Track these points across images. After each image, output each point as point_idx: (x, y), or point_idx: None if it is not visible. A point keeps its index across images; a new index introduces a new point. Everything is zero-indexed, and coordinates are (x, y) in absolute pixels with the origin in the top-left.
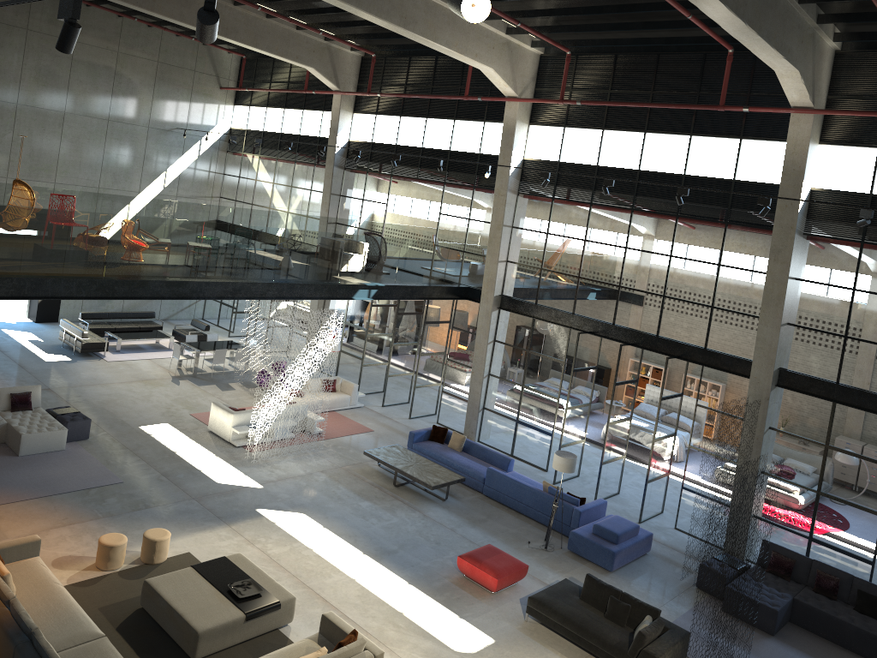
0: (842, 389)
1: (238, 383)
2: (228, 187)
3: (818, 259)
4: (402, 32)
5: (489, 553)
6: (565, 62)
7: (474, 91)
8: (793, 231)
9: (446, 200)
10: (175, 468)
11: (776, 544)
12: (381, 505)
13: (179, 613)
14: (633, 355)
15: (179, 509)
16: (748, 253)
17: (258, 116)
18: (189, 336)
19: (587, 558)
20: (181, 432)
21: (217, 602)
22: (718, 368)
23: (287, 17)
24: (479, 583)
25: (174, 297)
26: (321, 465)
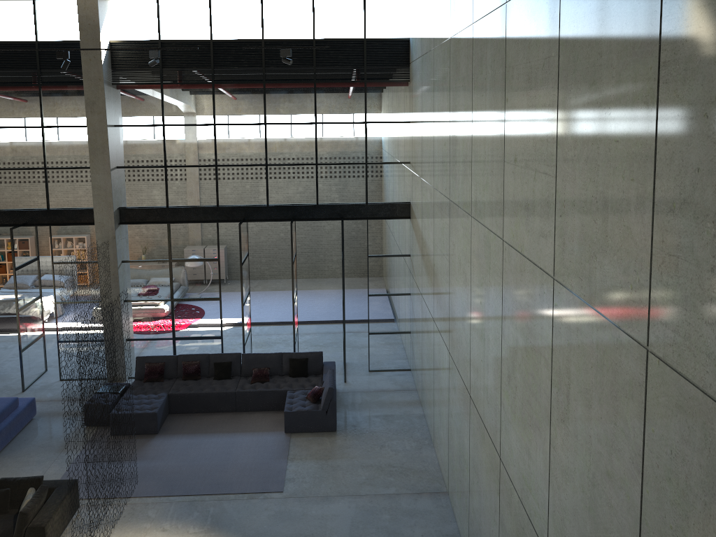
0: (172, 210)
1: None
2: None
3: (130, 104)
4: None
5: None
6: None
7: None
8: (102, 83)
9: None
10: None
11: (147, 356)
12: None
13: None
14: None
15: None
16: (68, 110)
17: None
18: None
19: None
20: None
21: None
22: (65, 224)
23: None
24: None
25: None
26: None
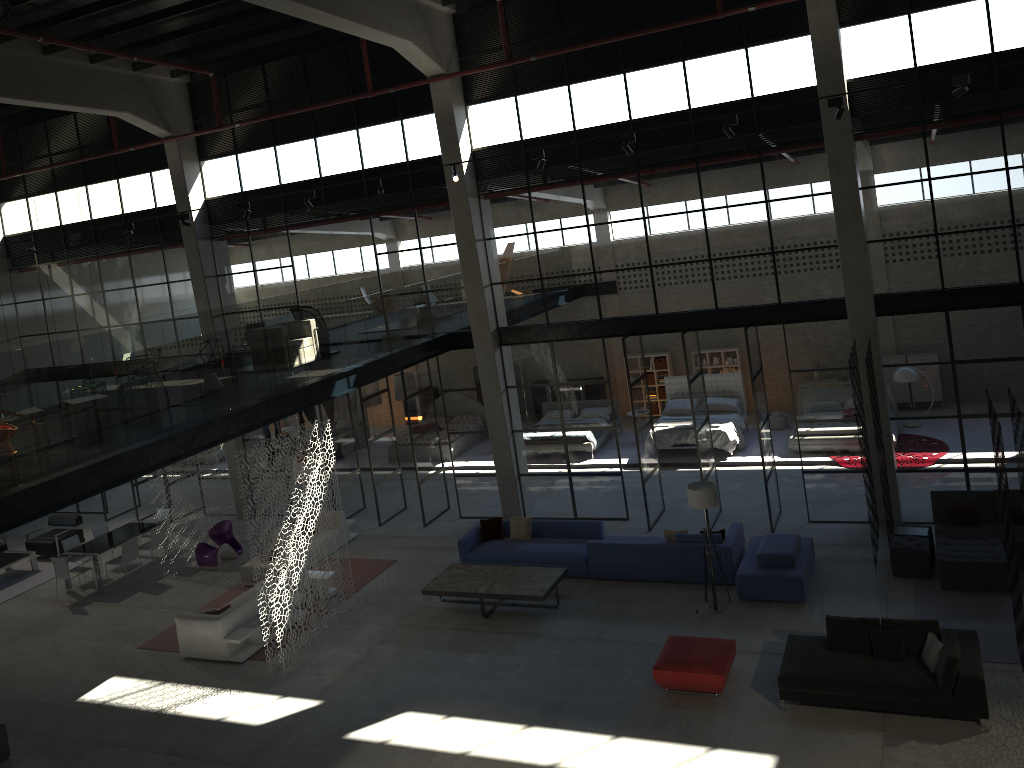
0: (950, 293)
1: (170, 575)
2: (29, 319)
3: (879, 158)
4: (299, 13)
5: (684, 646)
6: (498, 11)
7: (372, 84)
8: (849, 134)
9: (379, 235)
10: (180, 734)
11: (947, 491)
12: (491, 649)
13: None
14: (693, 341)
15: None
16: (797, 176)
17: (45, 207)
18: (67, 540)
19: (768, 599)
20: (145, 679)
21: None
22: (803, 321)
23: (83, 44)
24: (694, 690)
25: (108, 485)
26: (373, 634)
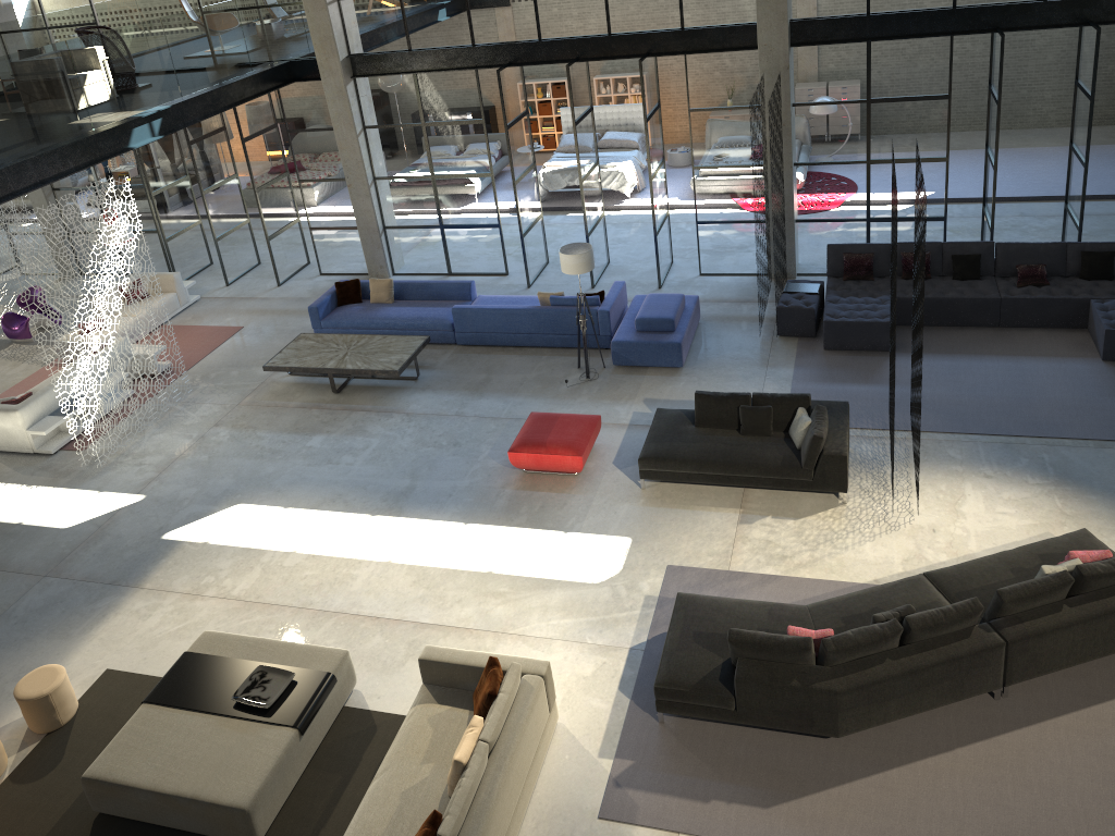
0: (875, 20)
1: None
2: None
3: None
4: None
5: (544, 426)
6: None
7: None
8: None
9: None
10: None
11: (844, 244)
12: (339, 430)
13: (189, 798)
14: (581, 74)
15: (34, 607)
16: None
17: None
18: None
19: (644, 365)
20: None
21: (237, 737)
22: (708, 51)
23: None
24: (552, 471)
25: None
26: (208, 416)
